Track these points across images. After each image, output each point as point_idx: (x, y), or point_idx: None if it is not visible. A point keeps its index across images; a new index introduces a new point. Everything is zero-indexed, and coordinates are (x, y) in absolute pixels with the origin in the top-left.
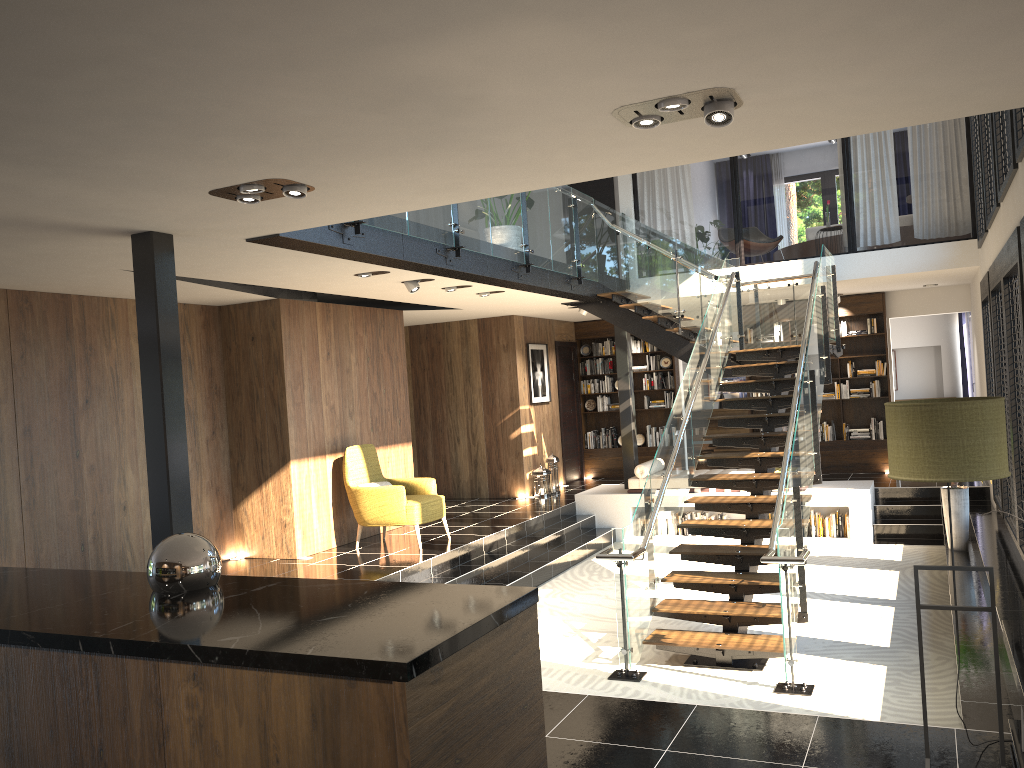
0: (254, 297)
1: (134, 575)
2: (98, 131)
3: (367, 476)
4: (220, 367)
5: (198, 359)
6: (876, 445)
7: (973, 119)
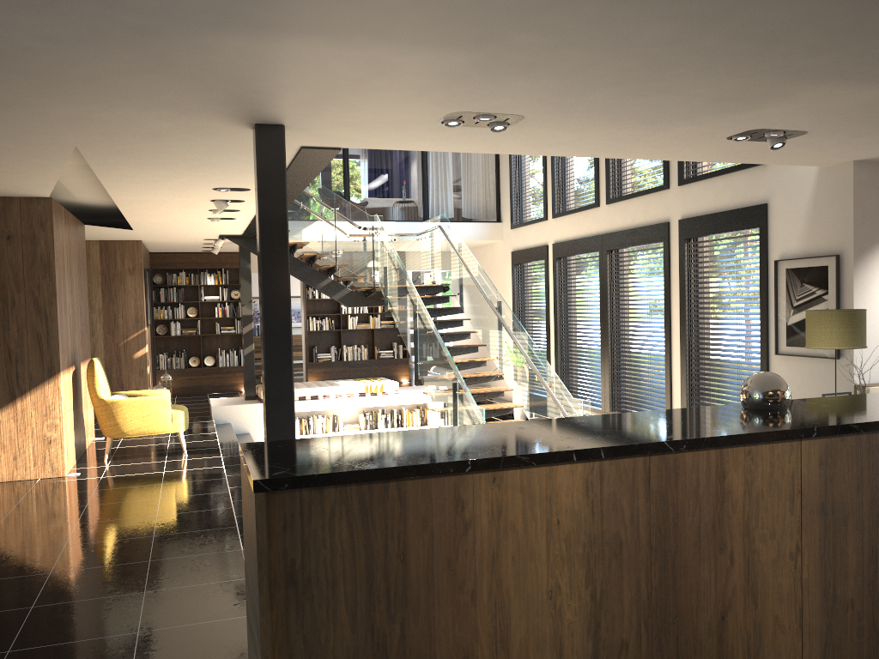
0: (35, 193)
1: (687, 409)
2: (601, 65)
3: (109, 389)
4: None
5: None
6: (397, 362)
7: None
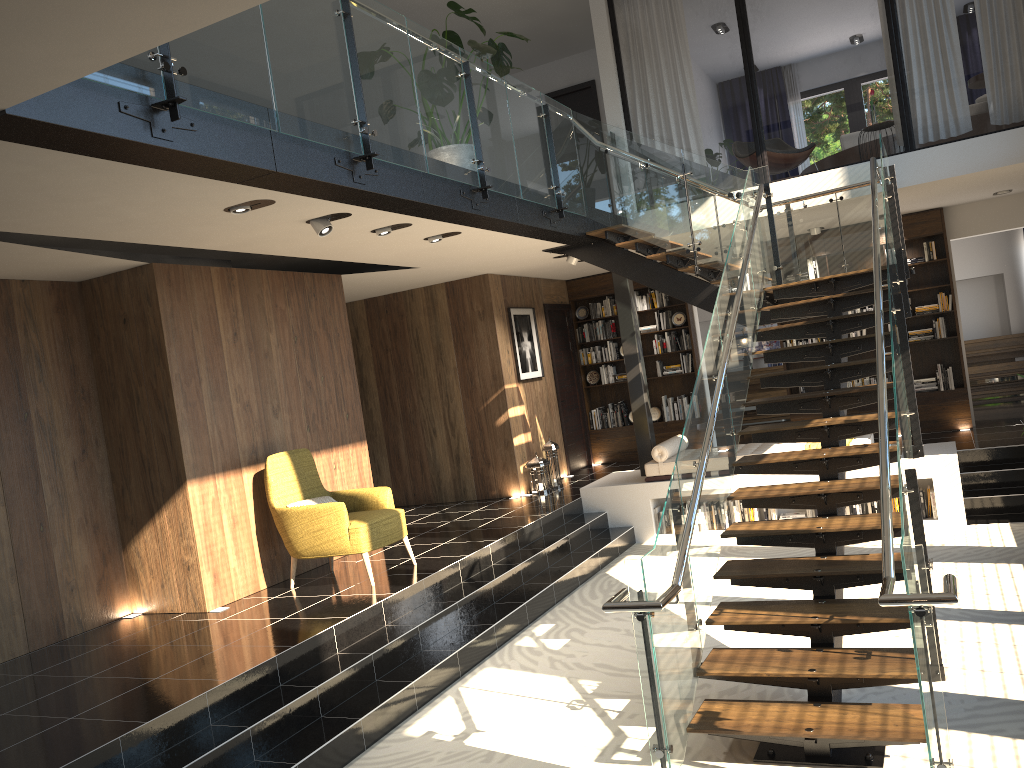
0: (114, 263)
1: None
2: None
3: (299, 491)
4: (88, 363)
5: (51, 354)
6: (946, 397)
7: None
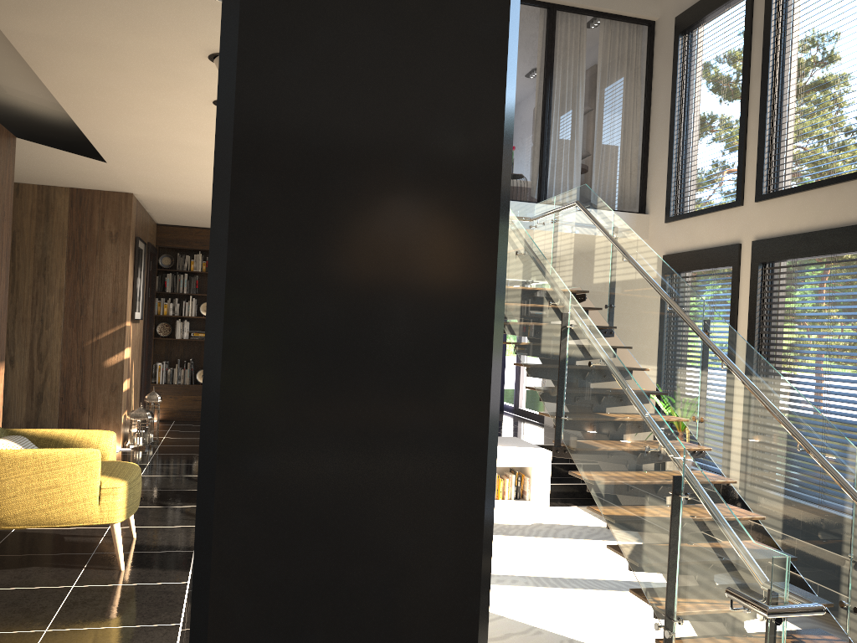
0: None
1: None
2: None
3: None
4: None
5: None
6: None
7: (678, 101)
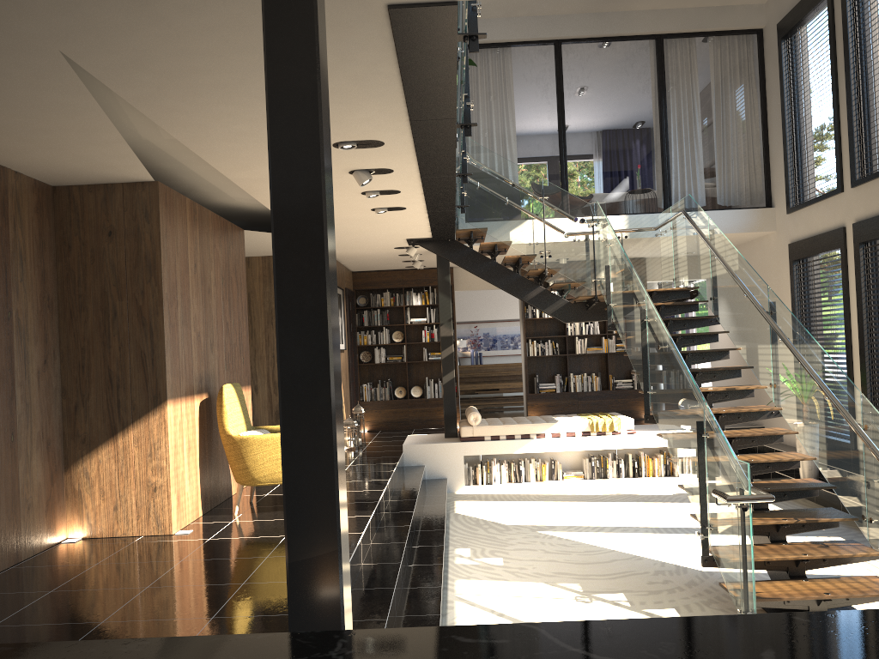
0: (130, 173)
1: None
2: None
3: (244, 422)
4: (53, 271)
5: (30, 255)
6: (638, 394)
7: (786, 101)
